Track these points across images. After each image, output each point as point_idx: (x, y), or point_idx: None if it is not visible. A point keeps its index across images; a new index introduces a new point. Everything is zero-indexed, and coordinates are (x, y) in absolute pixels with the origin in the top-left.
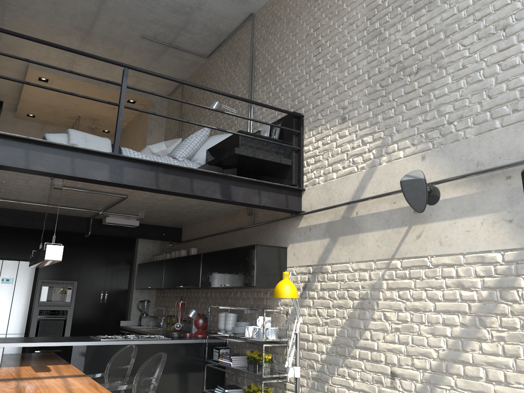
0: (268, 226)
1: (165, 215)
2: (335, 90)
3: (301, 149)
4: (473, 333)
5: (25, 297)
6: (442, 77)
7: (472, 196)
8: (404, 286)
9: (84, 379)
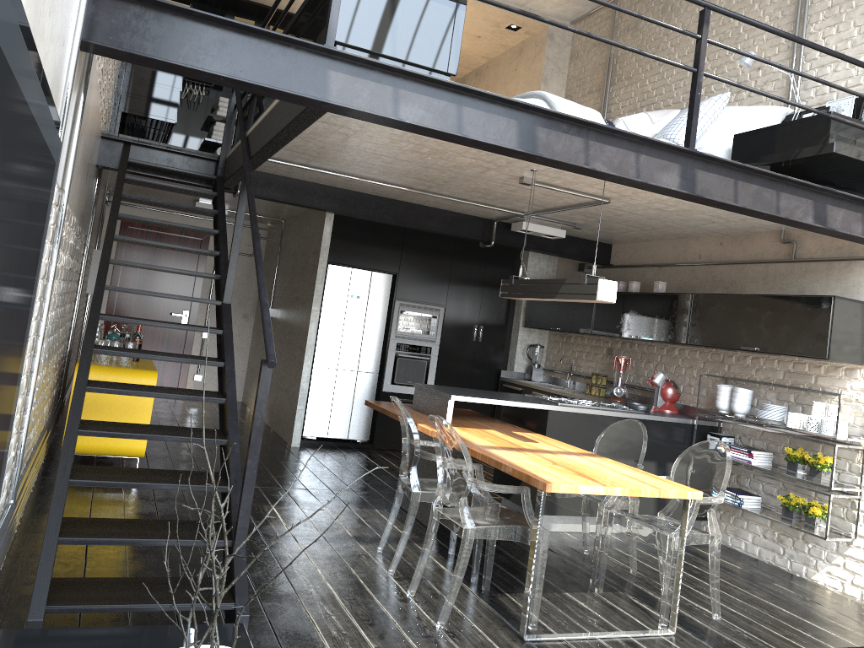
0: (829, 266)
1: (618, 227)
2: None
3: None
4: None
5: (379, 323)
6: None
7: None
8: None
9: (610, 461)
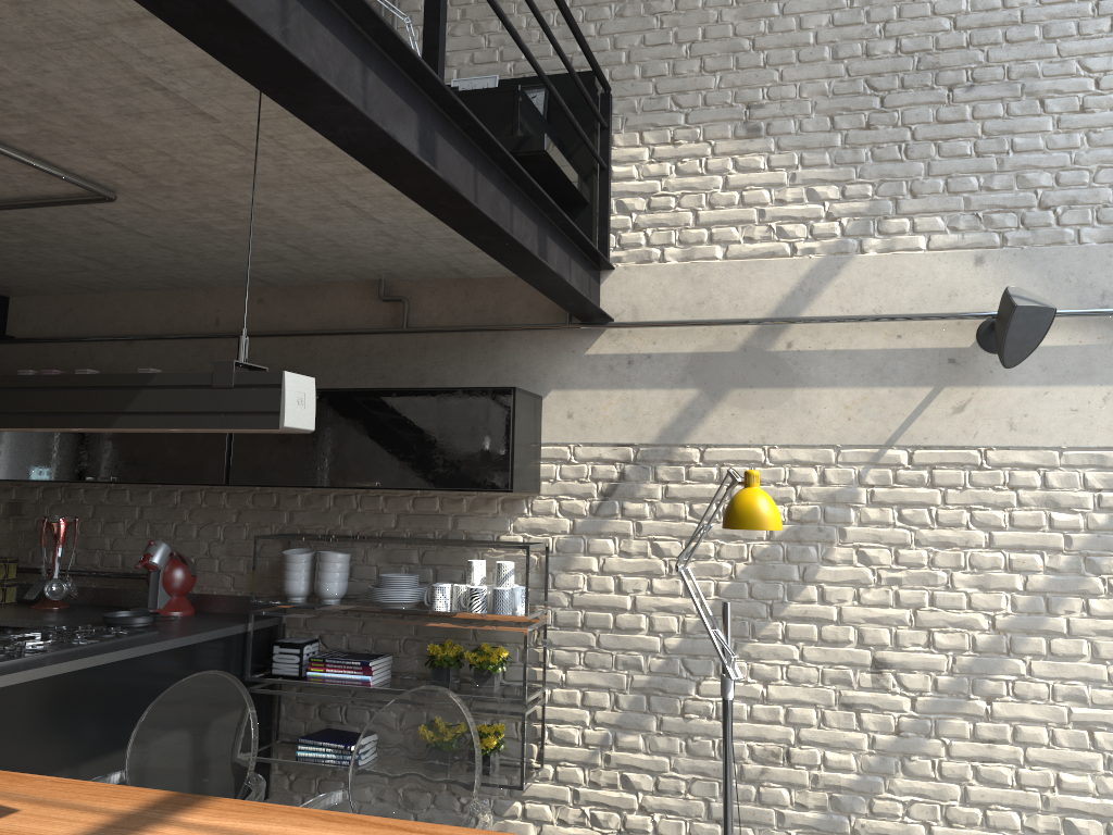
0: (466, 340)
1: (64, 260)
2: (728, 56)
3: (609, 169)
4: (1073, 584)
5: None
6: (1034, 114)
7: (1087, 349)
8: (917, 501)
9: (244, 809)
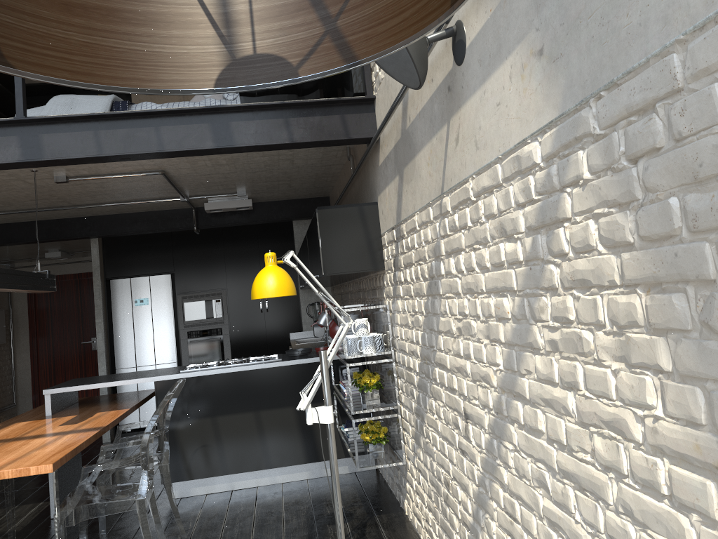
0: (364, 173)
1: (268, 184)
2: None
3: None
4: (525, 335)
5: (167, 319)
6: None
7: (494, 17)
8: (456, 247)
9: (82, 436)
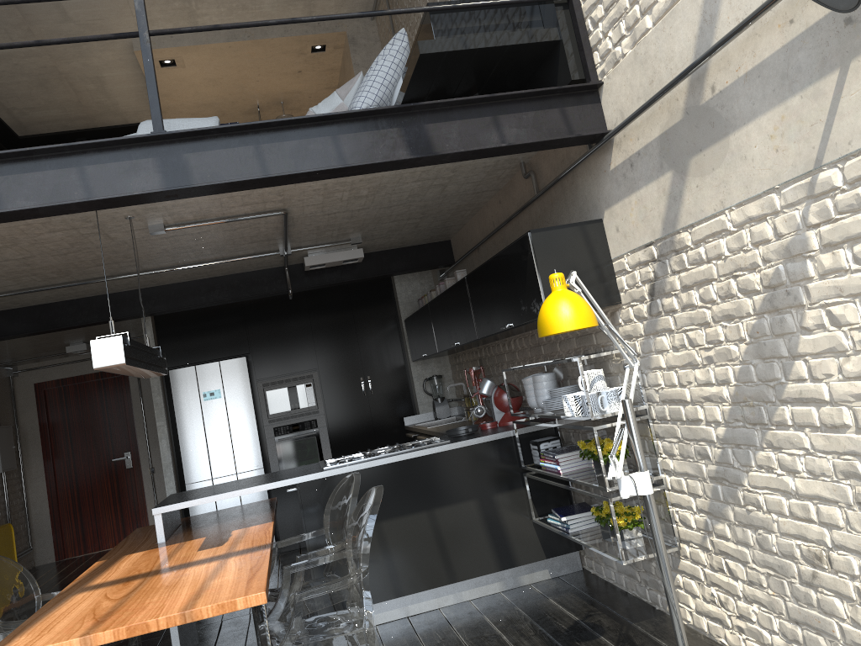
0: (563, 188)
1: (393, 225)
2: None
3: None
4: None
5: (246, 414)
6: None
7: None
8: None
9: (255, 557)
